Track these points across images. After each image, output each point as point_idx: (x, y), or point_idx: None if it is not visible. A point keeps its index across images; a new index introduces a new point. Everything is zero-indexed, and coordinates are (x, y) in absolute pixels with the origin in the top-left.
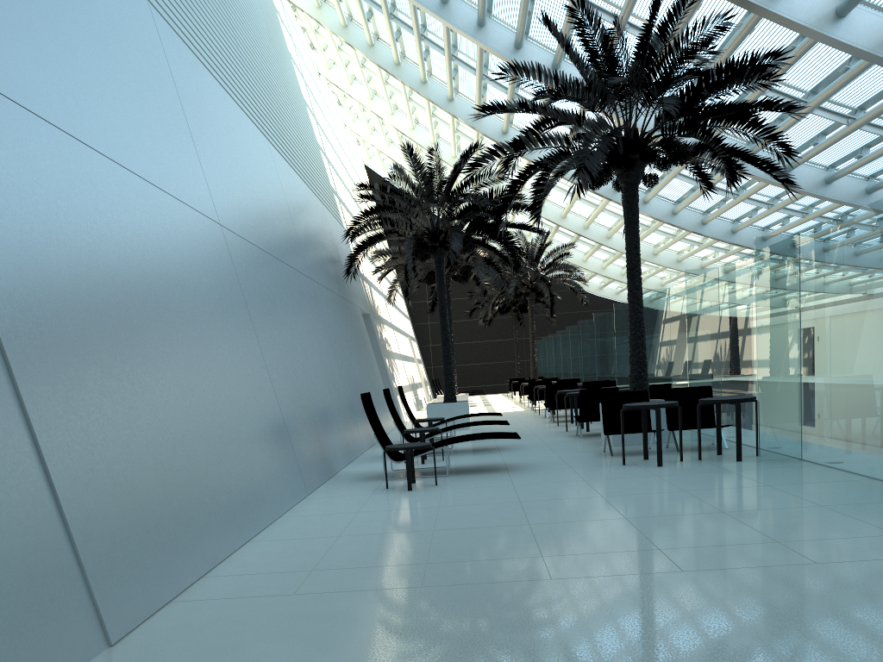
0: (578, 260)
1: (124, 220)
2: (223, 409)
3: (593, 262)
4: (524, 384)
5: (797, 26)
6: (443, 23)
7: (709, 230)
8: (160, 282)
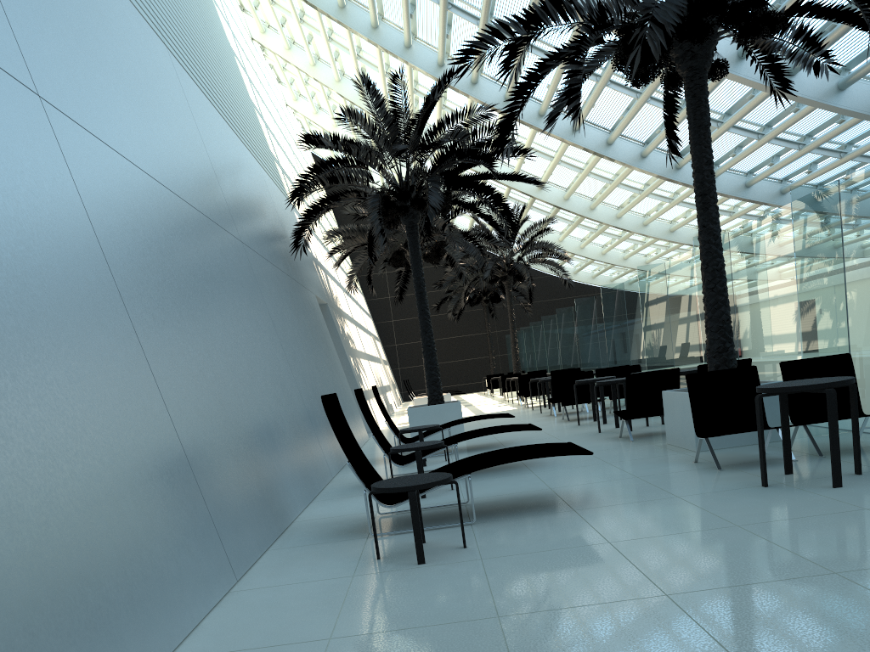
0: (553, 241)
1: None
2: None
3: (570, 242)
4: (512, 379)
5: None
6: None
7: (719, 186)
8: None
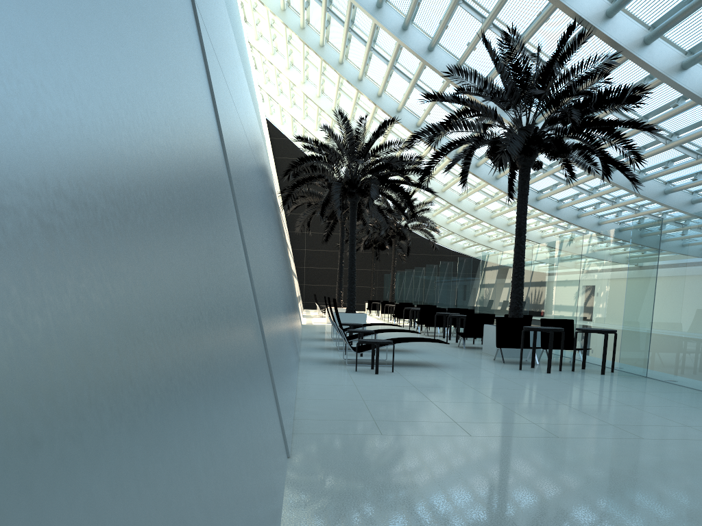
0: (429, 215)
1: (242, 150)
2: (277, 299)
3: (440, 218)
4: (390, 305)
5: (654, 71)
6: (375, 23)
7: (540, 205)
8: (254, 199)
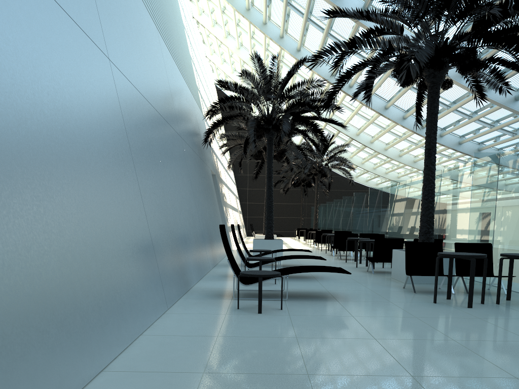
0: (347, 157)
1: None
2: (90, 224)
3: (356, 159)
4: (312, 232)
5: None
6: None
7: (444, 141)
8: (24, 70)
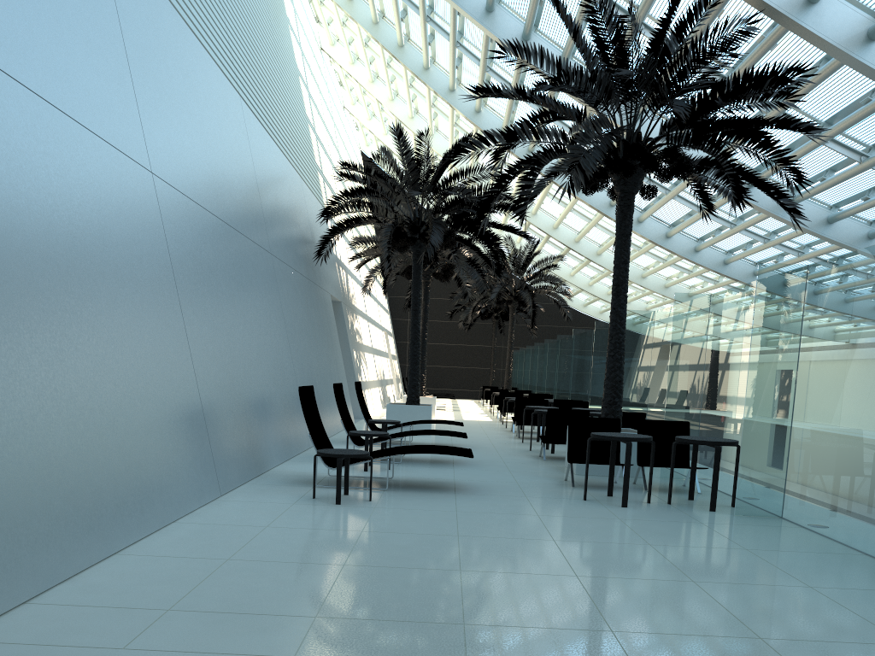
0: (565, 274)
1: None
2: (110, 388)
3: (580, 278)
4: (495, 394)
5: (824, 44)
6: (450, 4)
7: (701, 258)
8: (37, 222)
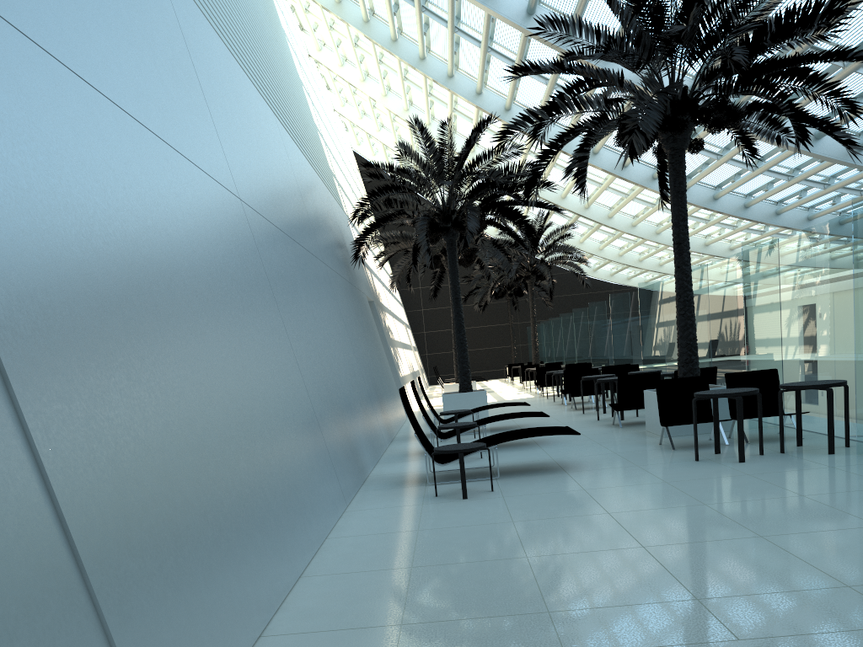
0: (574, 242)
1: (142, 184)
2: (262, 416)
3: (590, 243)
4: (530, 370)
5: None
6: None
7: (721, 206)
8: (186, 262)
